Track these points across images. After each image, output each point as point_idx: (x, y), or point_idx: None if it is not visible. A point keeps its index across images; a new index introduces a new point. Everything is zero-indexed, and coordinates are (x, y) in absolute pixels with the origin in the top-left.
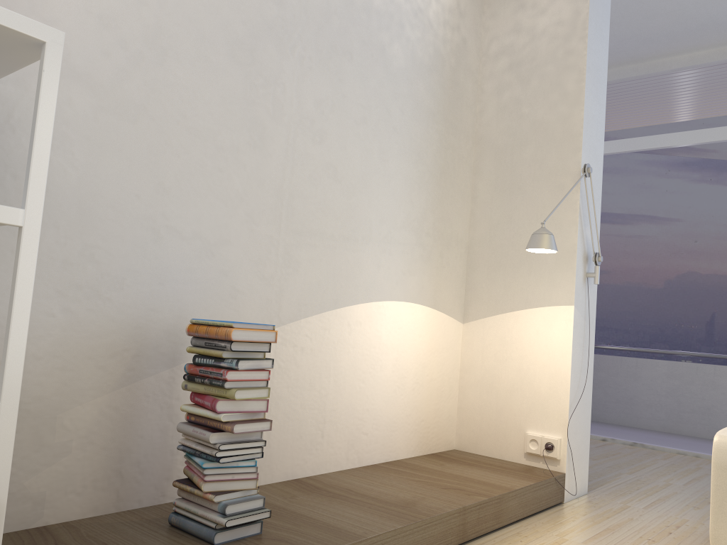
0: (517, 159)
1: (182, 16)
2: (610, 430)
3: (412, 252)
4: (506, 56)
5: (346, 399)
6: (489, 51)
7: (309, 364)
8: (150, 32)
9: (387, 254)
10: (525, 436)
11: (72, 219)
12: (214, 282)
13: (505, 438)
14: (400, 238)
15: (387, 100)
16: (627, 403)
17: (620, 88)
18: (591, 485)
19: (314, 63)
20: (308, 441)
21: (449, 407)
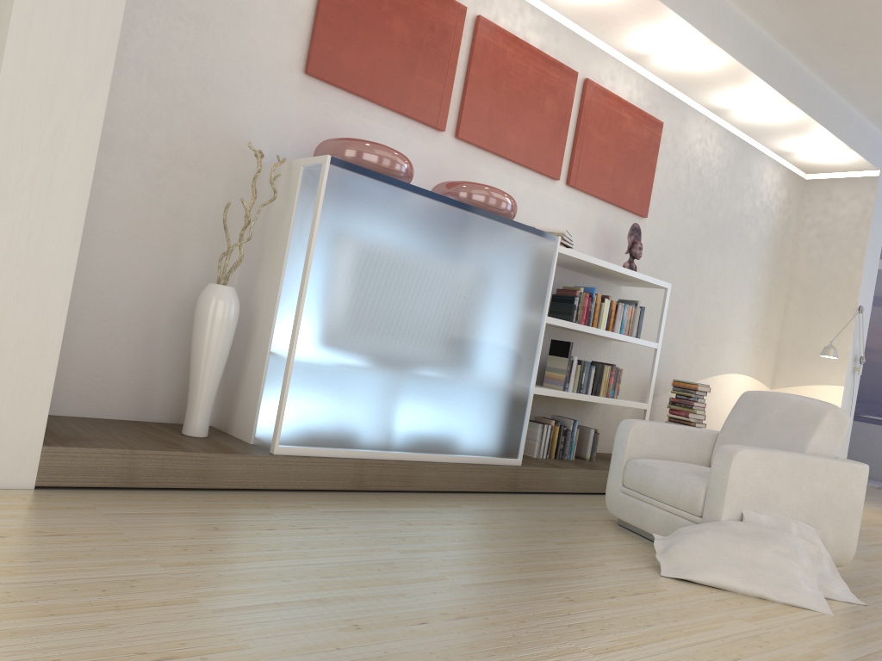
0: (816, 294)
1: (672, 244)
2: None
3: (748, 346)
4: (816, 228)
5: (711, 423)
6: (804, 222)
7: None
8: (662, 254)
9: (737, 348)
10: None
11: None
12: (669, 361)
13: None
14: (743, 339)
15: (745, 263)
16: (880, 462)
17: None
18: None
19: (716, 252)
20: None
21: None
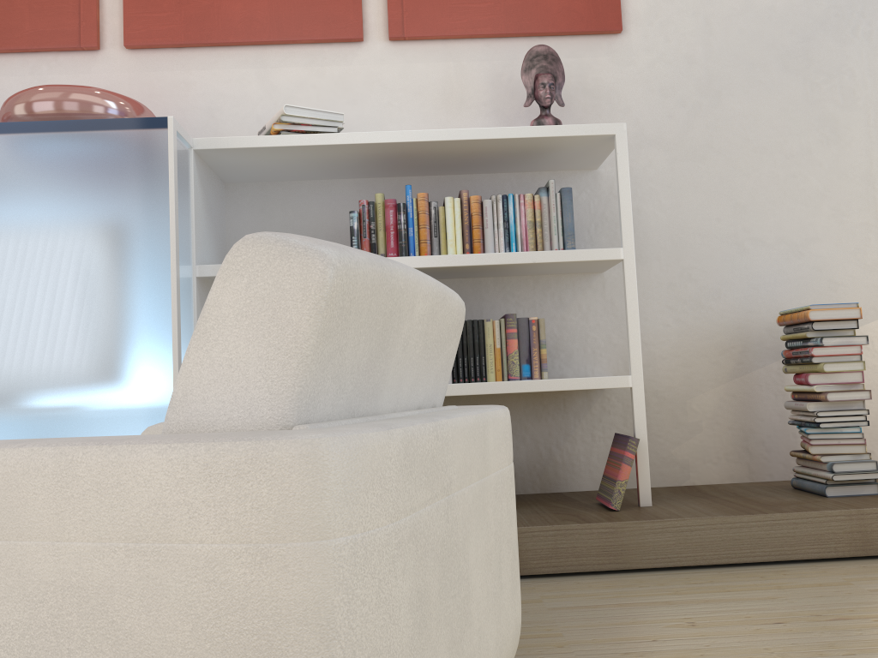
0: None
1: (728, 56)
2: None
3: None
4: None
5: None
6: None
7: None
8: (702, 83)
9: None
10: None
11: (668, 251)
12: (807, 279)
13: None
14: None
15: None
16: None
17: None
18: None
19: None
20: None
21: None
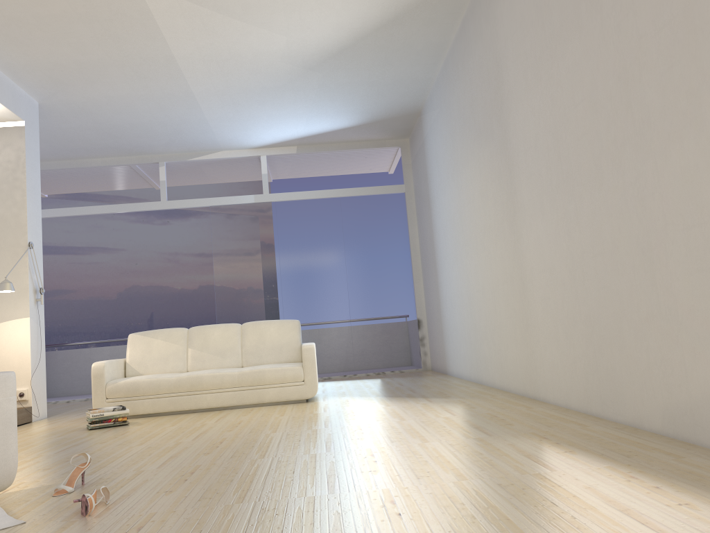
0: None
1: None
2: (74, 397)
3: None
4: None
5: None
6: None
7: None
8: None
9: None
10: None
11: None
12: None
13: None
14: None
15: None
16: (86, 379)
17: (62, 172)
18: (51, 415)
19: None
20: None
21: None
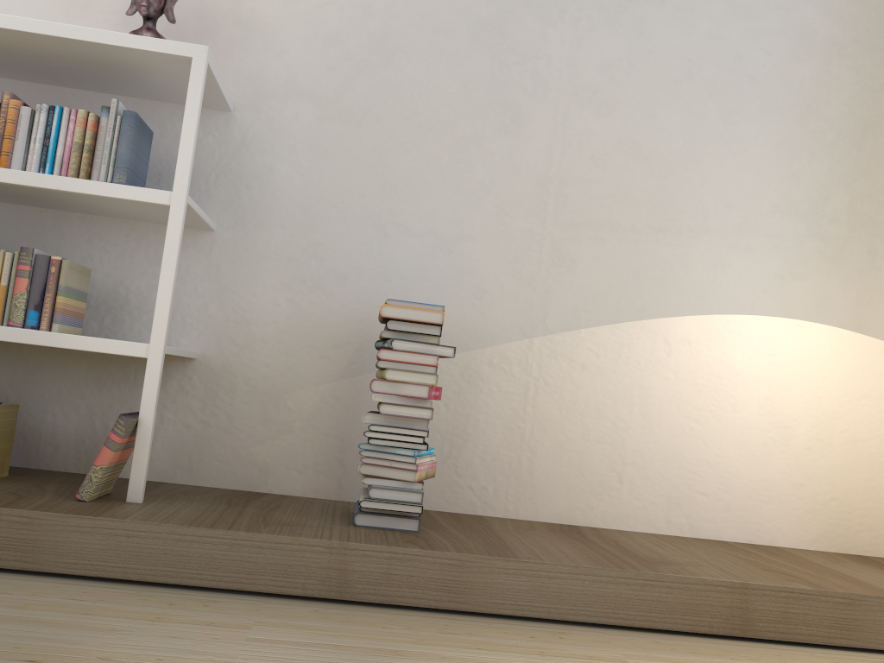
0: None
1: (412, 14)
2: None
3: (799, 247)
4: None
5: (664, 440)
6: None
7: (595, 386)
8: (376, 38)
9: (743, 250)
10: None
11: (296, 220)
12: (451, 280)
13: None
14: (770, 228)
15: (734, 43)
16: None
17: None
18: None
19: (597, 22)
20: (595, 483)
21: None
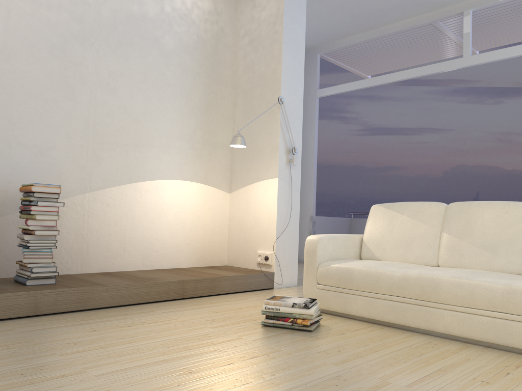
0: (253, 96)
1: (18, 36)
2: None
3: (186, 152)
4: (247, 36)
5: (140, 232)
6: (240, 33)
7: (113, 212)
8: None
9: (167, 154)
10: (256, 253)
11: None
12: (46, 168)
13: (248, 256)
14: (176, 145)
15: (162, 68)
16: None
17: (369, 45)
18: None
19: (107, 52)
20: (114, 253)
21: (221, 241)
